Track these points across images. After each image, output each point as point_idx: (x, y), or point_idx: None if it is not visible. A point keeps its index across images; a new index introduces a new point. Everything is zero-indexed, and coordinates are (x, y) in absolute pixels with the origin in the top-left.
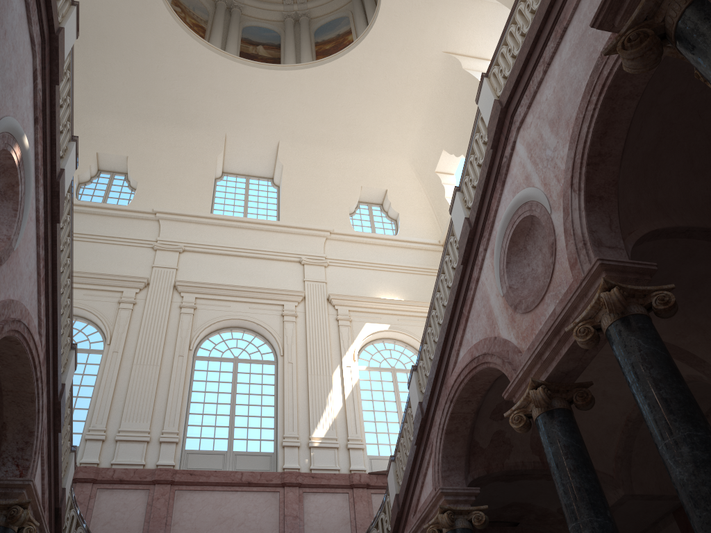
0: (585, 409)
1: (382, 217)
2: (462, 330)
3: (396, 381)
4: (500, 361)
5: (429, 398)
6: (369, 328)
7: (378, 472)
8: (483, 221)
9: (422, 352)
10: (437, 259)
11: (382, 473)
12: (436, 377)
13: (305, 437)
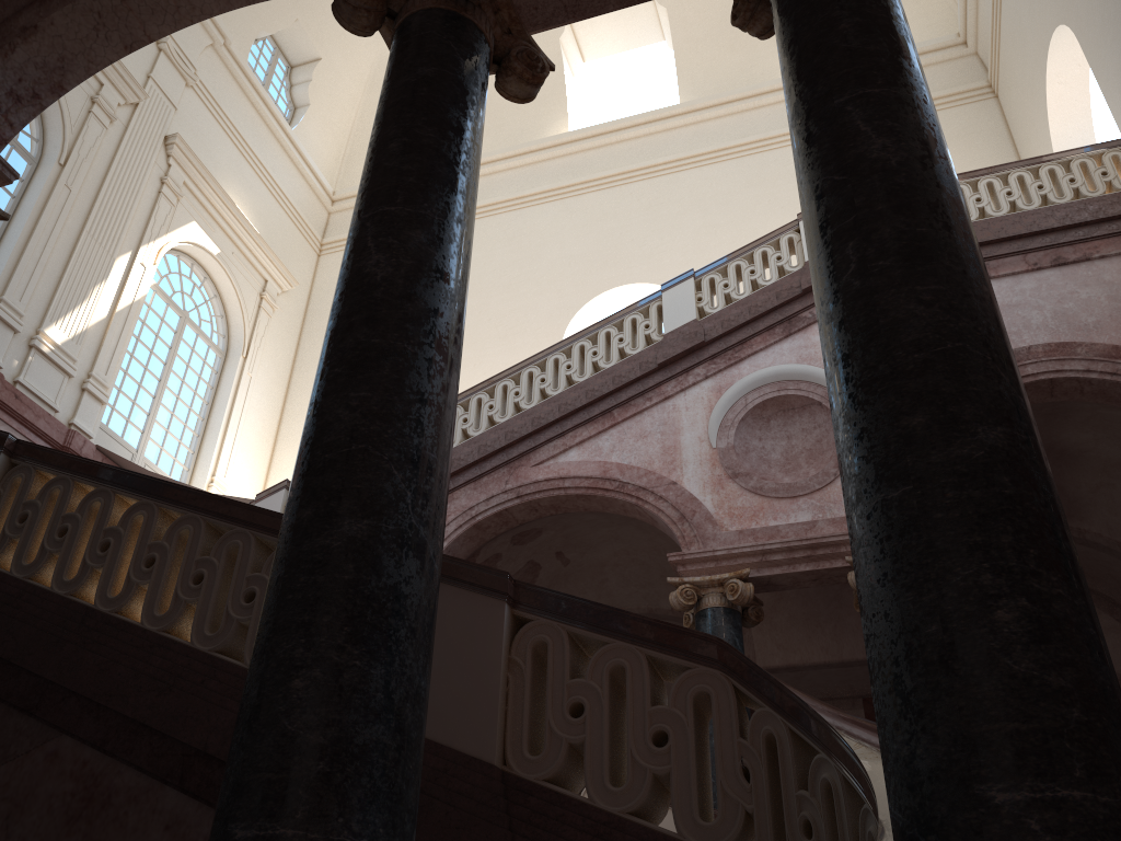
0: (749, 626)
1: (282, 86)
2: (598, 431)
3: (181, 336)
4: (674, 514)
5: (465, 466)
6: (194, 232)
7: (110, 453)
8: (727, 347)
9: (472, 398)
10: (314, 212)
11: (112, 458)
12: (499, 450)
13: (32, 325)
